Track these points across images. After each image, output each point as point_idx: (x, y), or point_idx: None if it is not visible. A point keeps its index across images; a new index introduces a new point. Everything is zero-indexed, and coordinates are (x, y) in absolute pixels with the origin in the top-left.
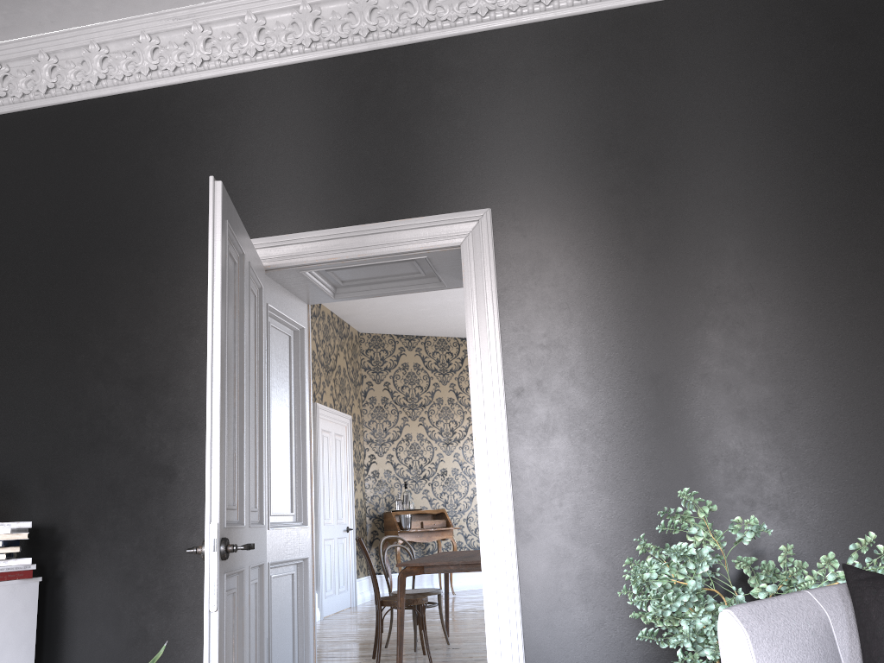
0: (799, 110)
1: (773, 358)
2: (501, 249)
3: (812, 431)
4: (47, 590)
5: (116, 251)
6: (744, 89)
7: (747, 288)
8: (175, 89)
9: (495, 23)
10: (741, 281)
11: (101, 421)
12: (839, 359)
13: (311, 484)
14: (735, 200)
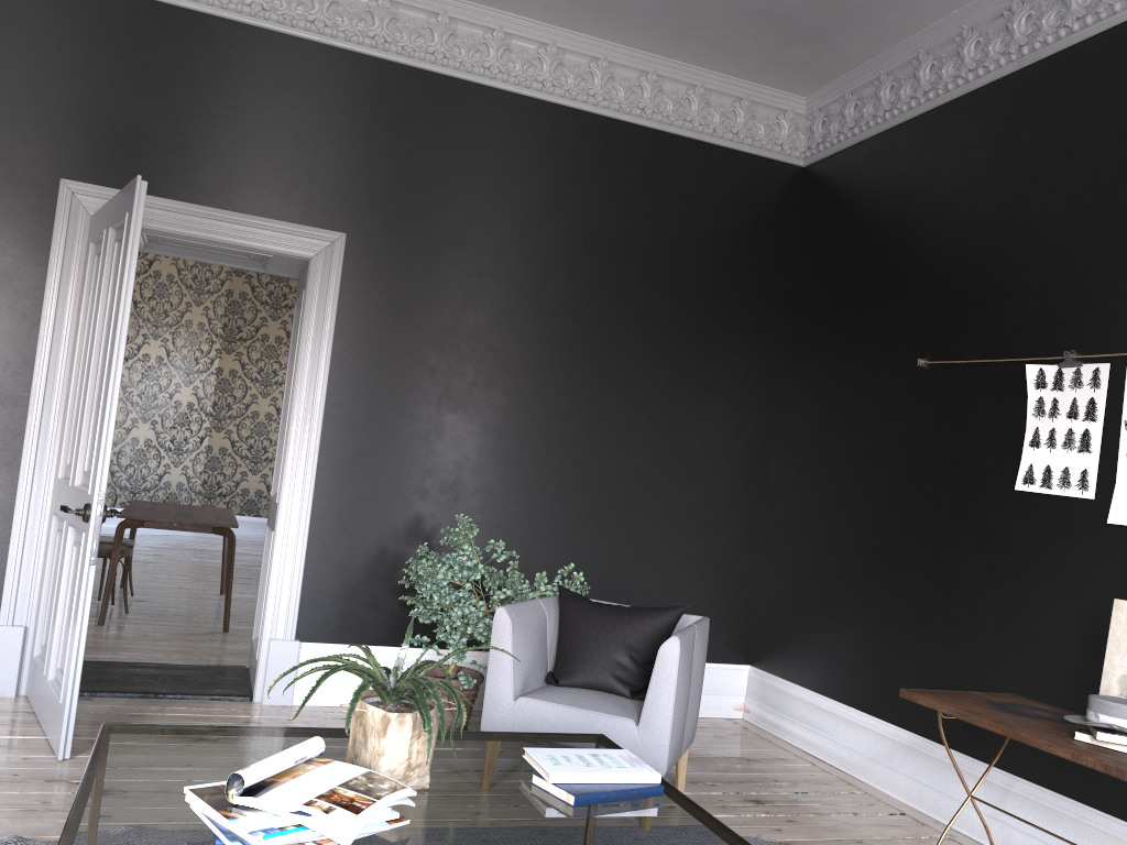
0: (604, 234)
1: (535, 422)
2: (347, 274)
3: (547, 481)
4: None
5: None
6: (571, 202)
7: (532, 364)
8: None
9: (387, 55)
10: (529, 358)
11: None
12: (578, 433)
13: None
14: (541, 291)
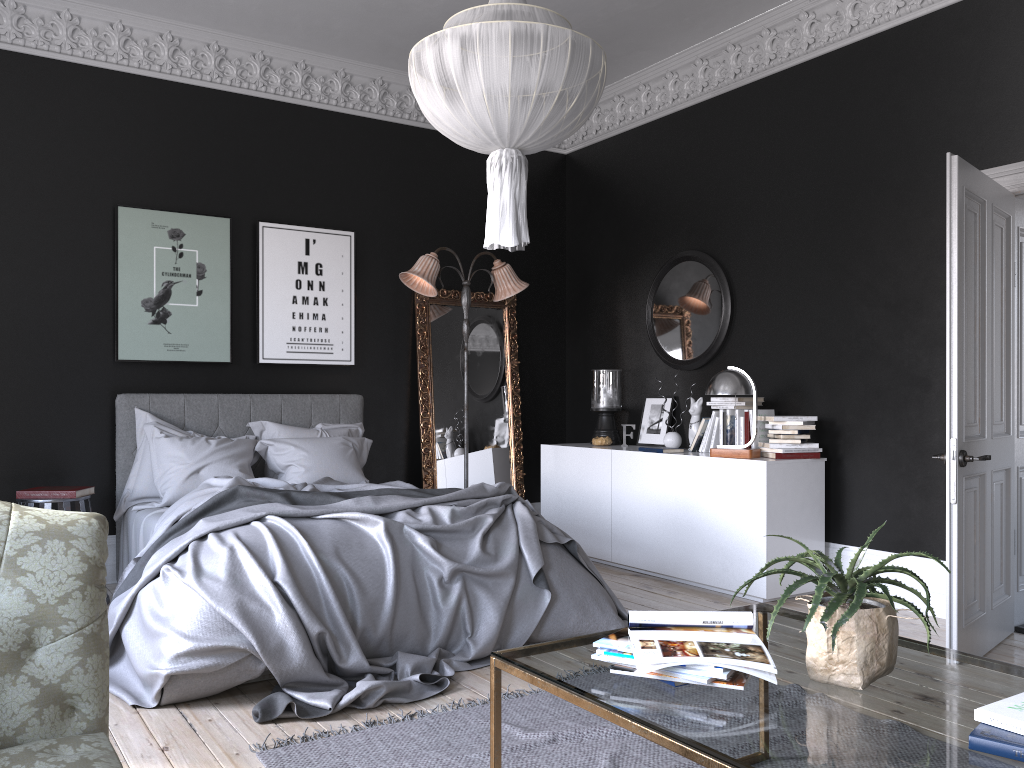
0: None
1: None
2: None
3: None
4: (830, 468)
5: (872, 189)
6: None
7: None
8: (922, 21)
9: None
10: None
11: (866, 338)
12: None
13: None
14: None
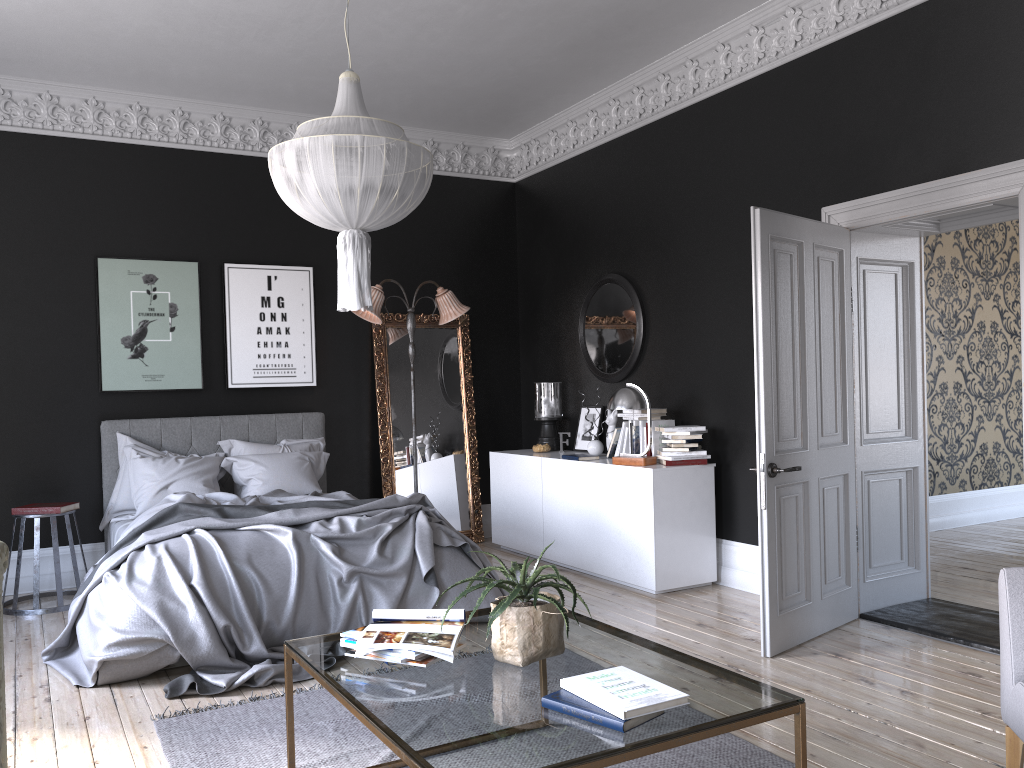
0: None
1: None
2: None
3: None
4: (721, 472)
5: (746, 221)
6: None
7: None
8: (779, 70)
9: None
10: None
11: (744, 356)
12: None
13: (923, 404)
14: None
